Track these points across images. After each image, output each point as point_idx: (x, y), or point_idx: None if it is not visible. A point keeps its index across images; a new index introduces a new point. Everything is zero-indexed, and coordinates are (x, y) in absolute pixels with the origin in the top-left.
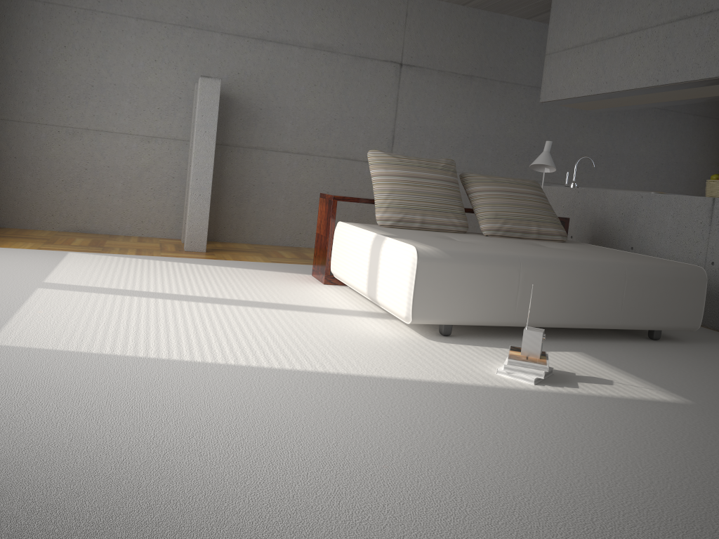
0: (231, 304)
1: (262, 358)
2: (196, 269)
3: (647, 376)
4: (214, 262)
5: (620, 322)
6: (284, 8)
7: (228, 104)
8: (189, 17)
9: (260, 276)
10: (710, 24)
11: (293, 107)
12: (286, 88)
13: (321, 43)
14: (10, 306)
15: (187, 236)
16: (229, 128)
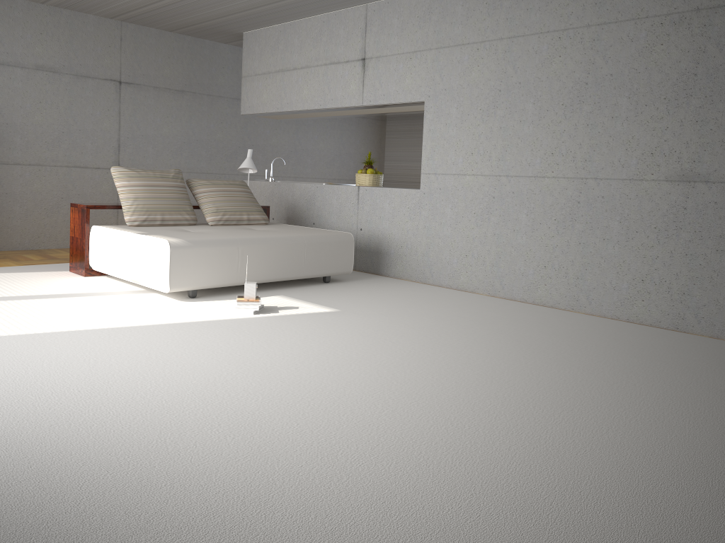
0: (20, 299)
1: (75, 325)
2: None
3: (318, 302)
4: None
5: (304, 274)
6: (3, 32)
7: None
8: None
9: (25, 277)
10: (348, 70)
11: (21, 123)
12: (11, 105)
13: (43, 64)
14: None
15: None
16: None
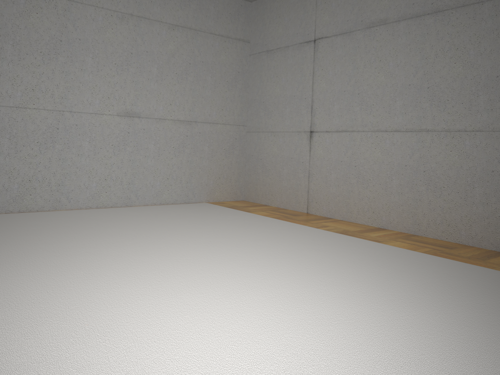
0: None
1: None
2: None
3: None
4: None
5: None
6: None
7: None
8: None
9: None
10: None
11: None
12: None
13: None
14: None
15: None
16: None
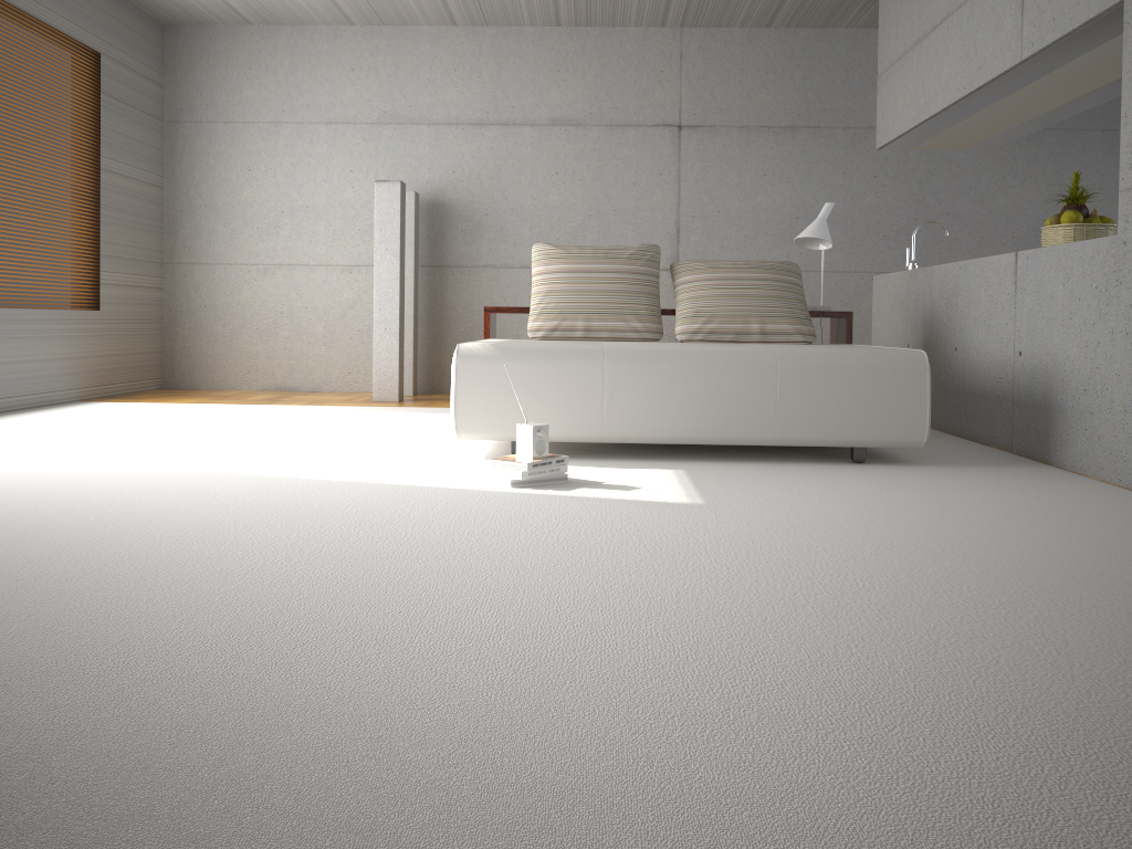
0: (308, 436)
1: (232, 467)
2: (345, 413)
3: (713, 486)
4: (384, 409)
5: (776, 434)
6: (507, 79)
7: (444, 214)
8: (387, 112)
9: (413, 417)
10: None
11: (530, 207)
12: (517, 182)
13: (561, 115)
14: (64, 437)
15: (374, 383)
16: (447, 243)
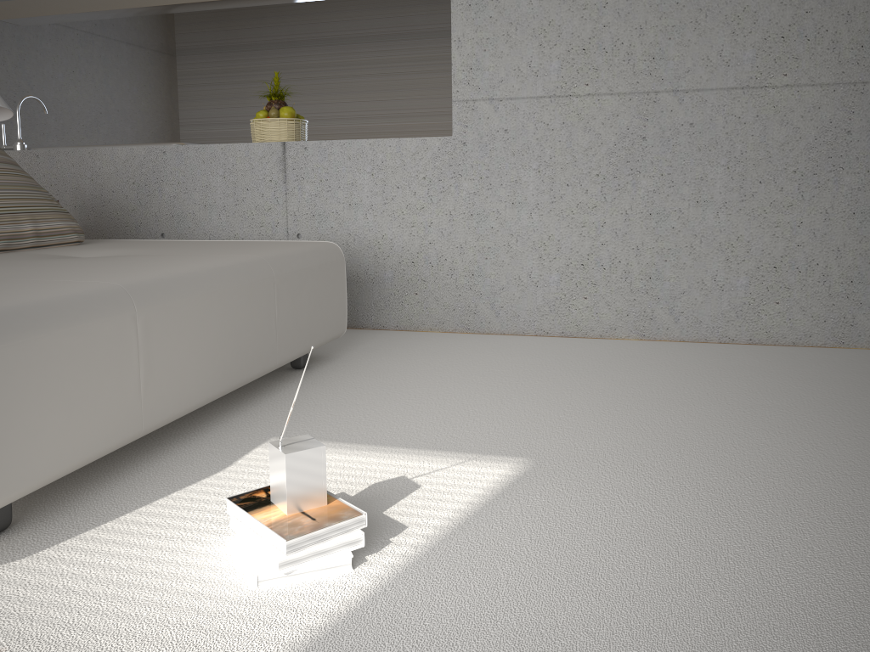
0: None
1: None
2: None
3: (413, 440)
4: None
5: (278, 359)
6: None
7: None
8: None
9: None
10: None
11: None
12: None
13: None
14: None
15: None
16: None
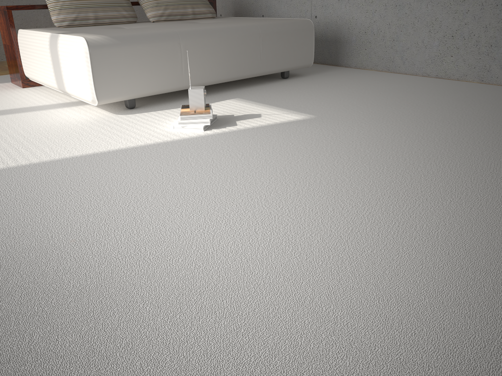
0: None
1: None
2: None
3: (284, 105)
4: None
5: (261, 70)
6: None
7: None
8: None
9: None
10: None
11: None
12: None
13: None
14: None
15: None
16: None
